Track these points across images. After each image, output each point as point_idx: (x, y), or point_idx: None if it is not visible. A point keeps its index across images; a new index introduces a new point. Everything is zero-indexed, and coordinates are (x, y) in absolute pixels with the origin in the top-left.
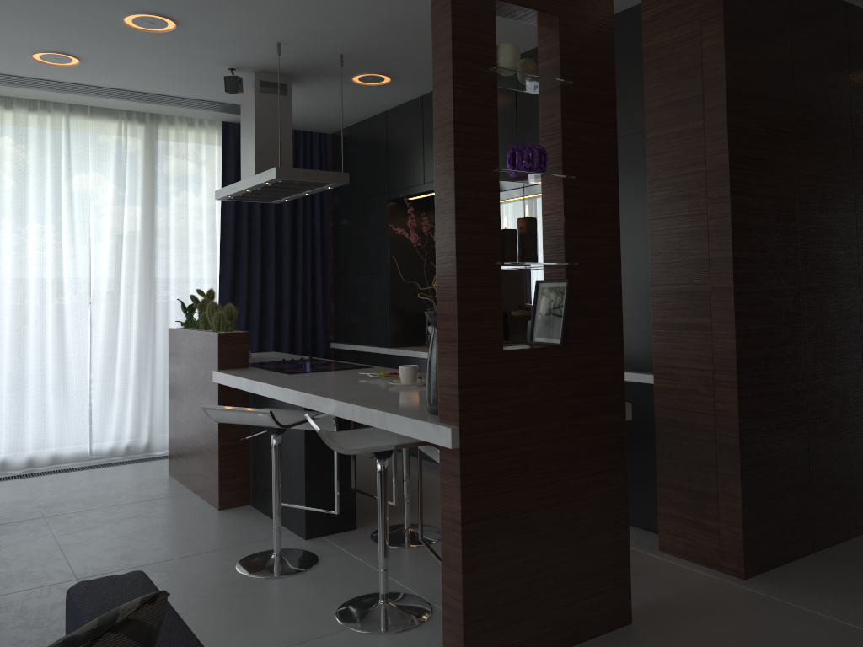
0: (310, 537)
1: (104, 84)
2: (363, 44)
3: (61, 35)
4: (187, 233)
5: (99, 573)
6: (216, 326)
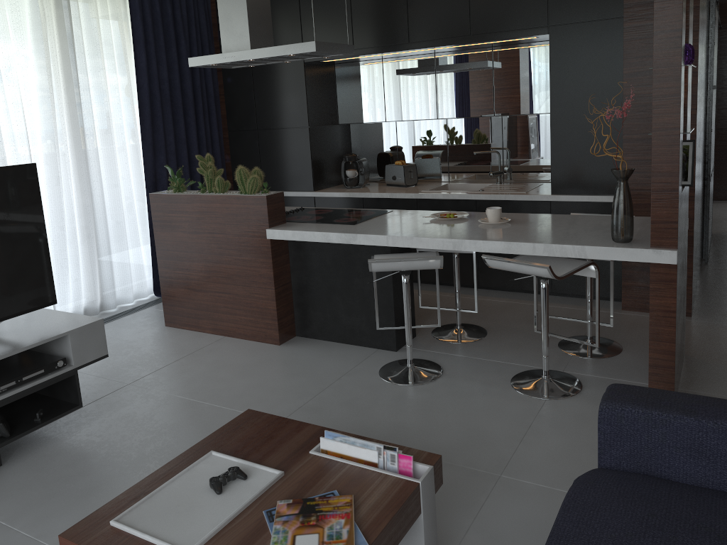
0: (398, 349)
1: None
2: None
3: None
4: (109, 97)
5: (289, 412)
6: (252, 189)
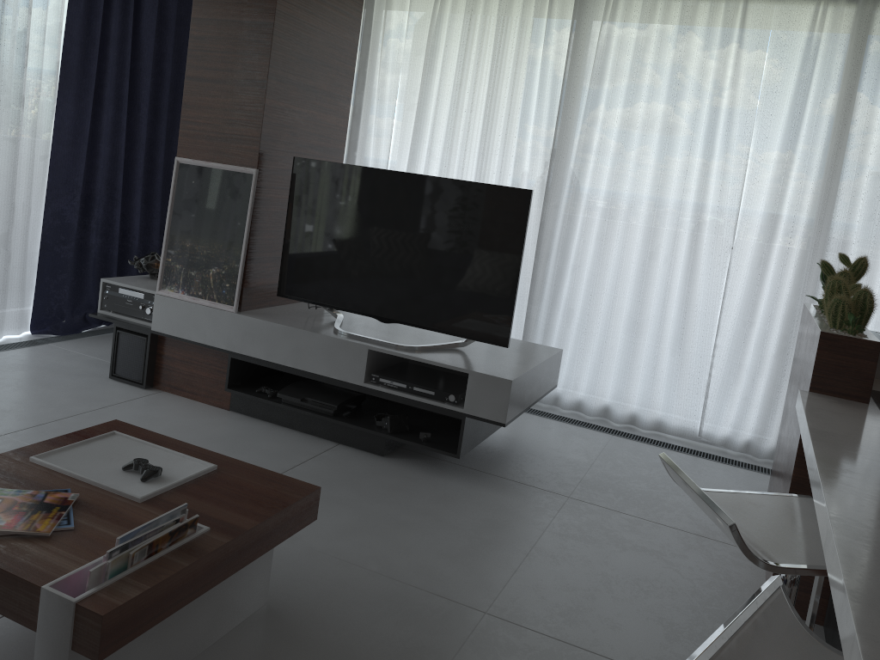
0: None
1: None
2: None
3: None
4: None
5: (515, 620)
6: (829, 318)
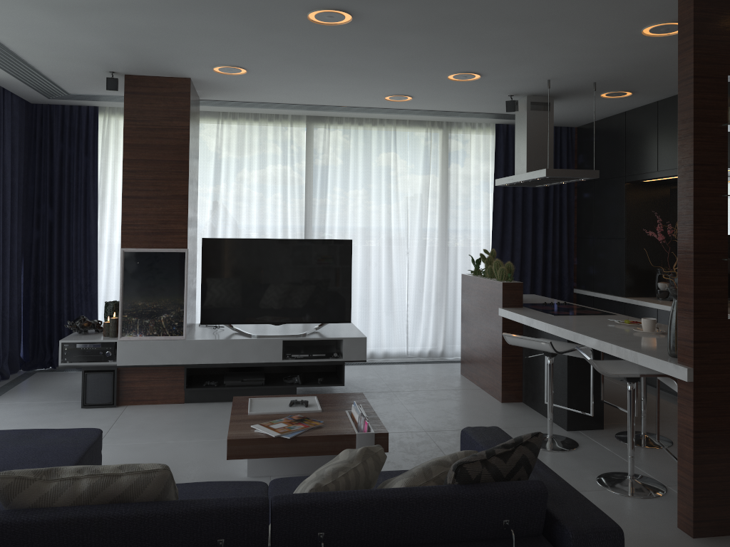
0: (570, 430)
1: (422, 108)
2: (613, 75)
3: (406, 86)
4: (470, 205)
5: (437, 430)
6: (499, 277)
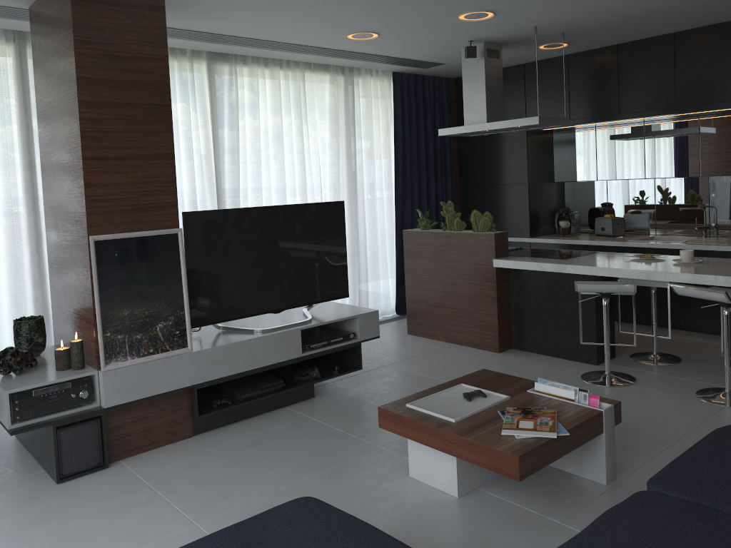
0: (598, 364)
1: (359, 50)
2: (589, 26)
3: (397, 23)
4: (374, 158)
5: None
6: (483, 228)
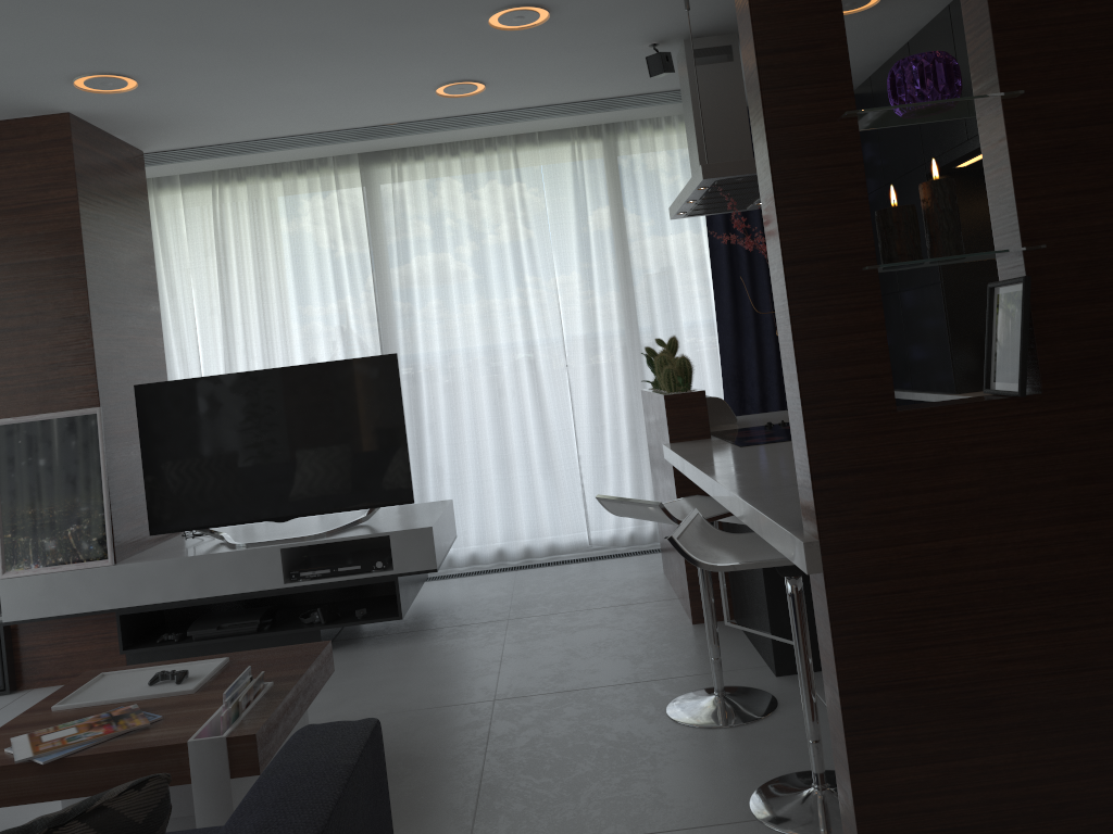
0: (783, 674)
1: (529, 104)
2: None
3: (444, 62)
4: (668, 266)
5: (519, 695)
6: (665, 386)
